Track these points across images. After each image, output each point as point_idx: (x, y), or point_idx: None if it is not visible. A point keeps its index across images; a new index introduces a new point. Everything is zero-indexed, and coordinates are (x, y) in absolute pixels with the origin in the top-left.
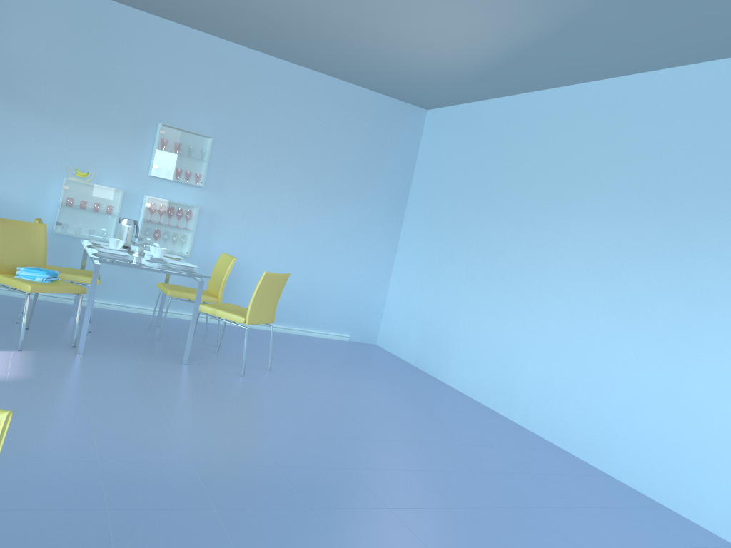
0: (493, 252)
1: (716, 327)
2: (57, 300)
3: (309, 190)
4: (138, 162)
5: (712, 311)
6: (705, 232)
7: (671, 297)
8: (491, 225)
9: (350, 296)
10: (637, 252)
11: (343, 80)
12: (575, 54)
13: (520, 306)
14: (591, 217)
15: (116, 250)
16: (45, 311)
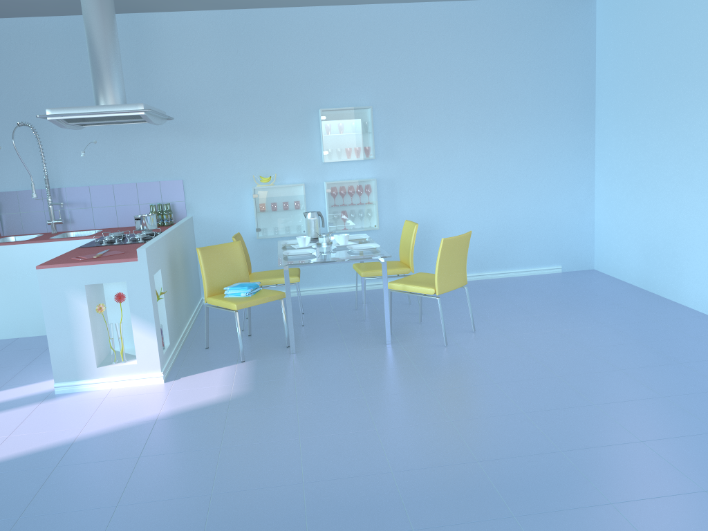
0: None
1: None
2: None
3: (481, 128)
4: (310, 152)
5: None
6: None
7: None
8: (701, 112)
9: (553, 225)
10: None
11: None
12: None
13: None
14: None
15: (303, 249)
16: (266, 311)
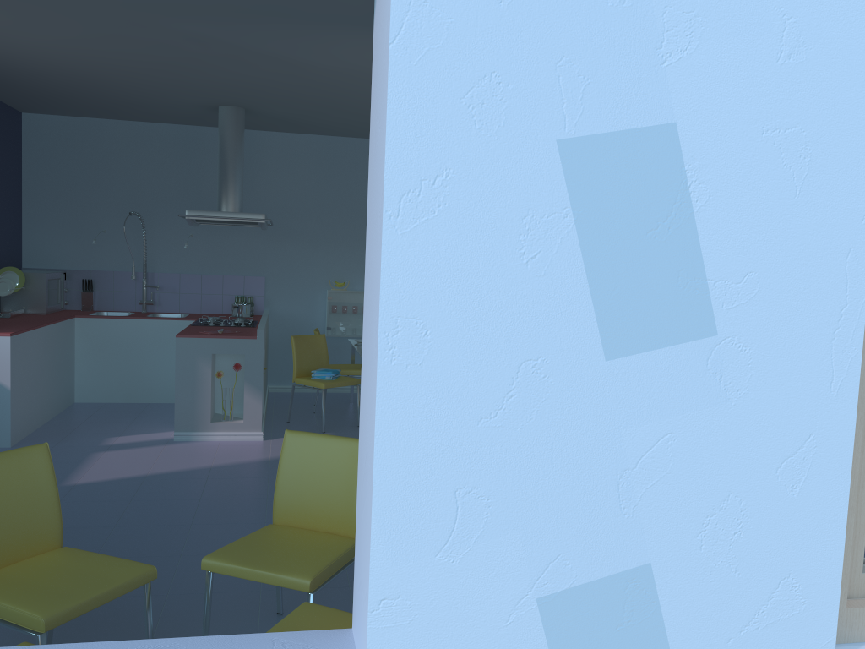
0: None
1: None
2: (336, 391)
3: None
4: None
5: None
6: None
7: None
8: None
9: None
10: None
11: None
12: None
13: None
14: None
15: None
16: (330, 401)
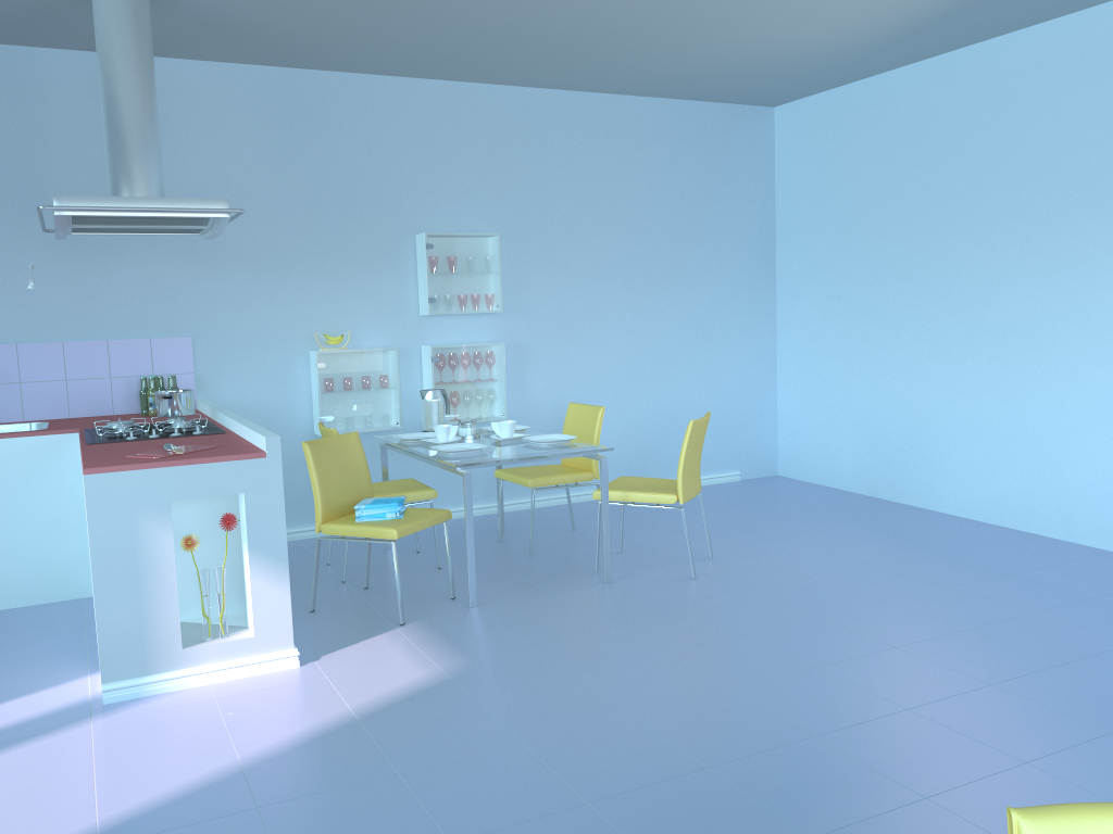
0: (972, 302)
1: None
2: None
3: (639, 274)
4: (401, 300)
5: None
6: None
7: None
8: (955, 262)
9: (728, 414)
10: None
11: (650, 96)
12: None
13: (1049, 374)
14: None
15: (456, 443)
16: (349, 552)
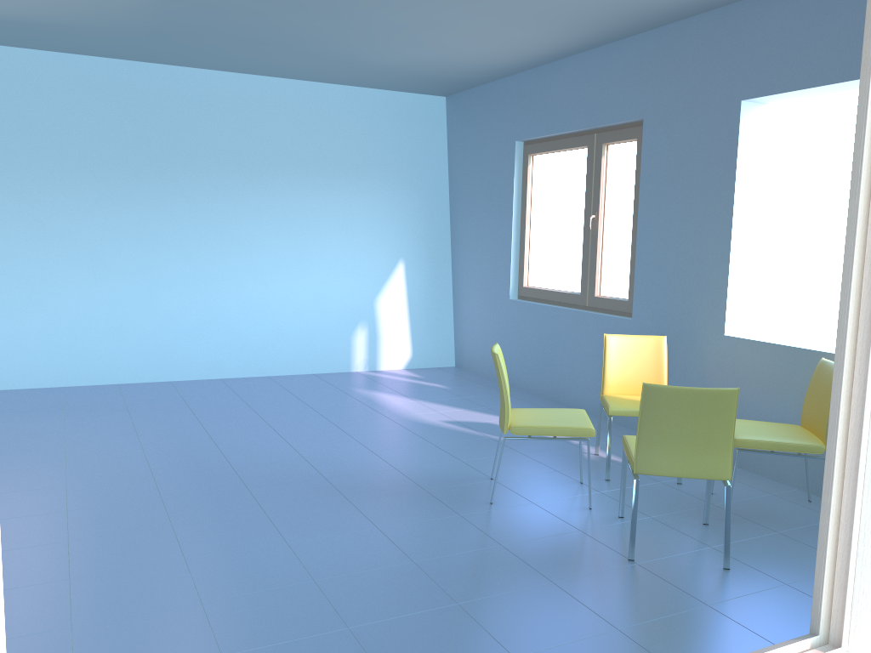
0: None
1: (172, 260)
2: None
3: None
4: None
5: (166, 250)
6: (139, 196)
7: (130, 245)
8: None
9: None
10: (85, 214)
11: None
12: None
13: None
14: (17, 186)
15: None
16: None
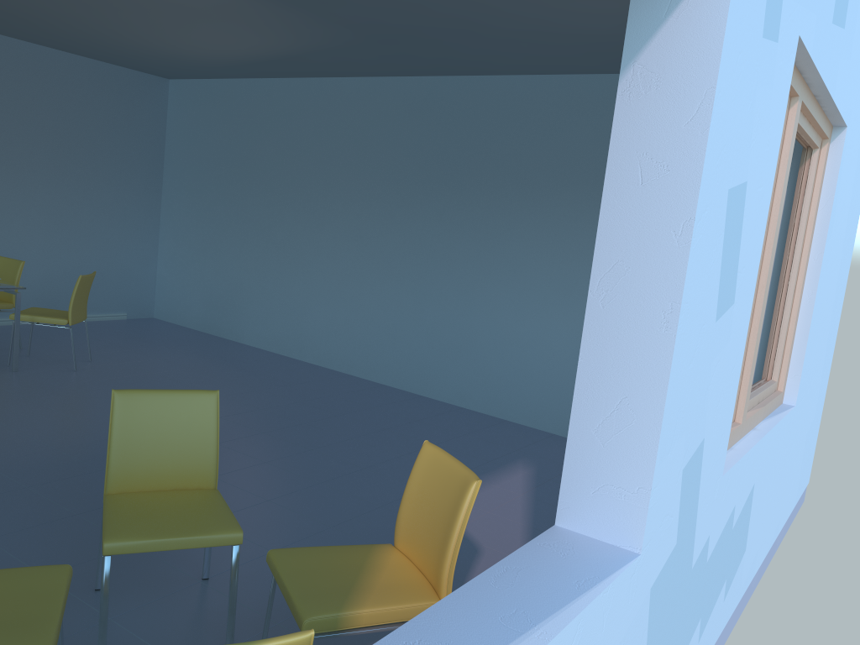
0: (267, 225)
1: (441, 274)
2: None
3: (62, 174)
4: None
5: (437, 263)
6: (428, 208)
7: (411, 255)
8: (261, 200)
9: (122, 275)
10: (385, 223)
11: (80, 55)
12: (321, 64)
13: (299, 269)
14: (348, 195)
15: None
16: None
